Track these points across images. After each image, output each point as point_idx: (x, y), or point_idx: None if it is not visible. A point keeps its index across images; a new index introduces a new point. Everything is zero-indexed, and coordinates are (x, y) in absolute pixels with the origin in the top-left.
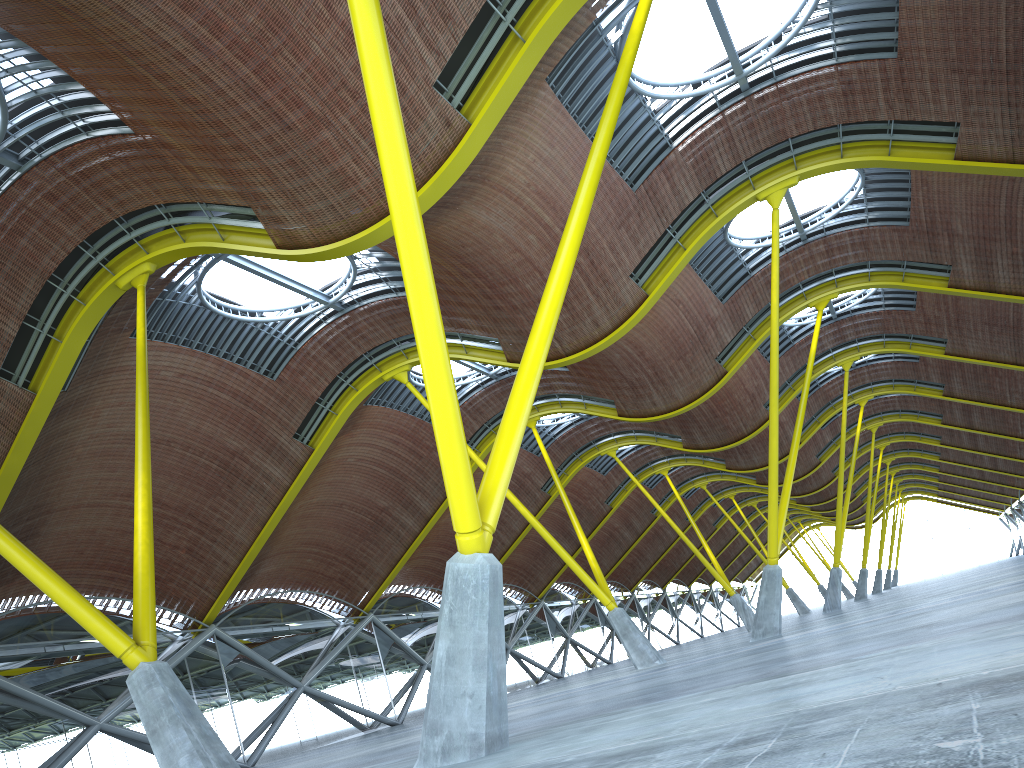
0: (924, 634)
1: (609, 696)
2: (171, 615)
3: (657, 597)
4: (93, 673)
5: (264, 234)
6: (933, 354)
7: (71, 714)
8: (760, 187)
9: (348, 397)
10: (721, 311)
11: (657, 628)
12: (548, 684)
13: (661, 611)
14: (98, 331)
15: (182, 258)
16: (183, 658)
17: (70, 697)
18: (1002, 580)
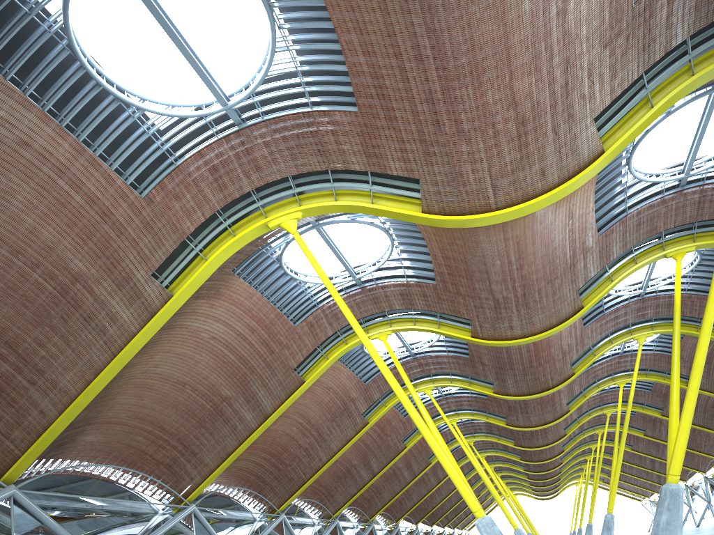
0: None
1: None
2: None
3: (411, 531)
4: None
5: None
6: None
7: None
8: None
9: (223, 243)
10: (595, 243)
11: None
12: None
13: None
14: None
15: None
16: None
17: None
18: None
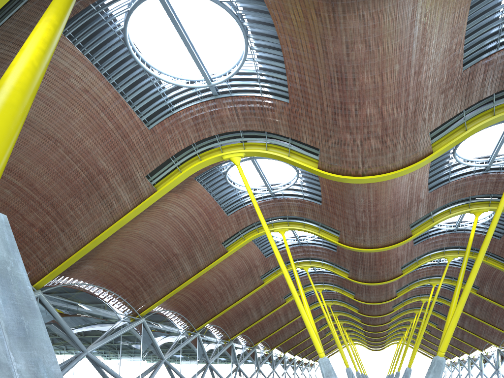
0: None
1: None
2: None
3: (280, 357)
4: None
5: None
6: (498, 266)
7: None
8: None
9: (193, 163)
10: (425, 197)
11: (277, 373)
12: None
13: (280, 365)
14: None
15: None
16: None
17: None
18: None
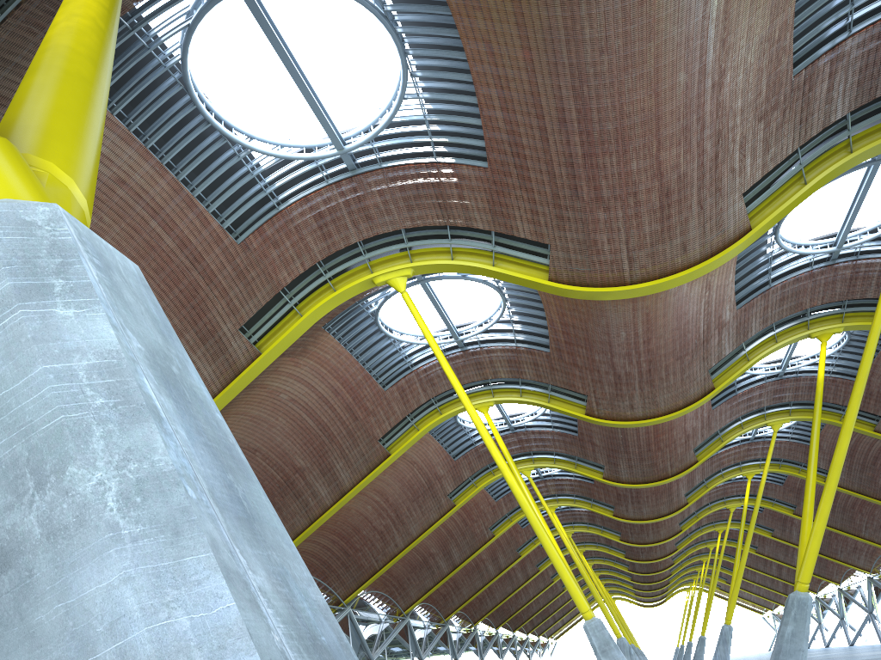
0: None
1: None
2: None
3: (490, 636)
4: None
5: None
6: (863, 429)
7: None
8: None
9: (321, 297)
10: (732, 317)
11: None
12: None
13: (493, 650)
14: (21, 5)
15: None
16: None
17: None
18: None
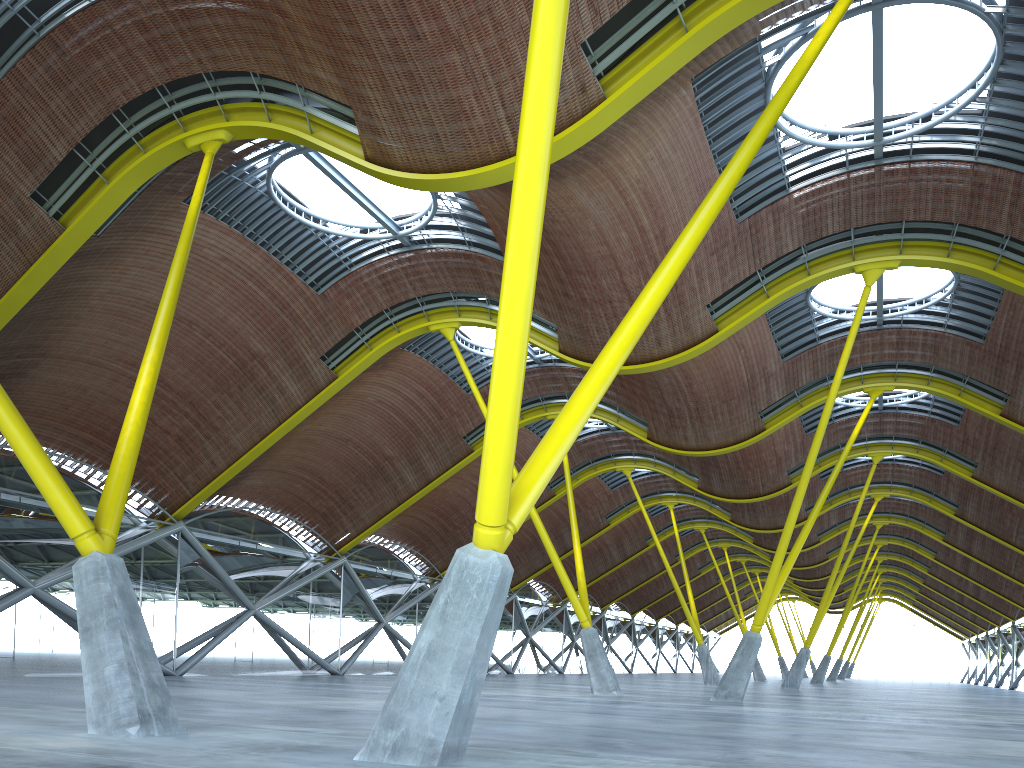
0: (912, 766)
1: (568, 723)
2: (141, 499)
3: (624, 622)
4: (42, 534)
5: (356, 141)
6: (961, 473)
7: (6, 570)
8: (860, 260)
9: (388, 336)
10: (778, 368)
11: (615, 652)
12: (498, 678)
13: (624, 636)
14: (150, 185)
15: (262, 138)
16: (141, 546)
17: (11, 552)
18: (968, 714)
